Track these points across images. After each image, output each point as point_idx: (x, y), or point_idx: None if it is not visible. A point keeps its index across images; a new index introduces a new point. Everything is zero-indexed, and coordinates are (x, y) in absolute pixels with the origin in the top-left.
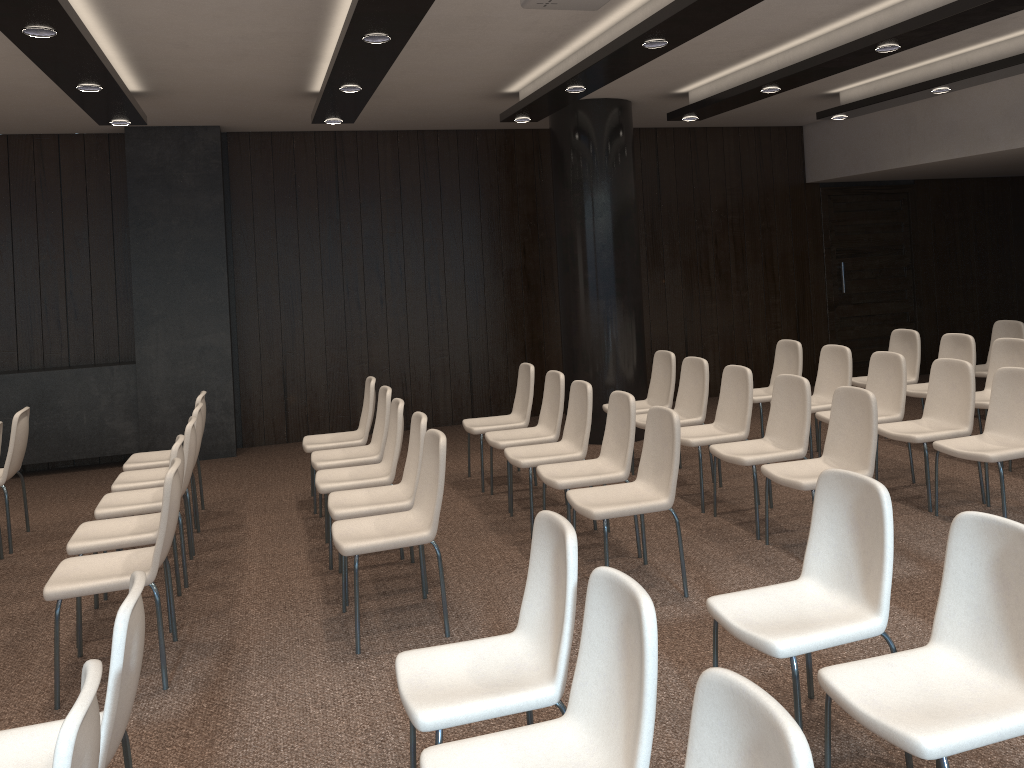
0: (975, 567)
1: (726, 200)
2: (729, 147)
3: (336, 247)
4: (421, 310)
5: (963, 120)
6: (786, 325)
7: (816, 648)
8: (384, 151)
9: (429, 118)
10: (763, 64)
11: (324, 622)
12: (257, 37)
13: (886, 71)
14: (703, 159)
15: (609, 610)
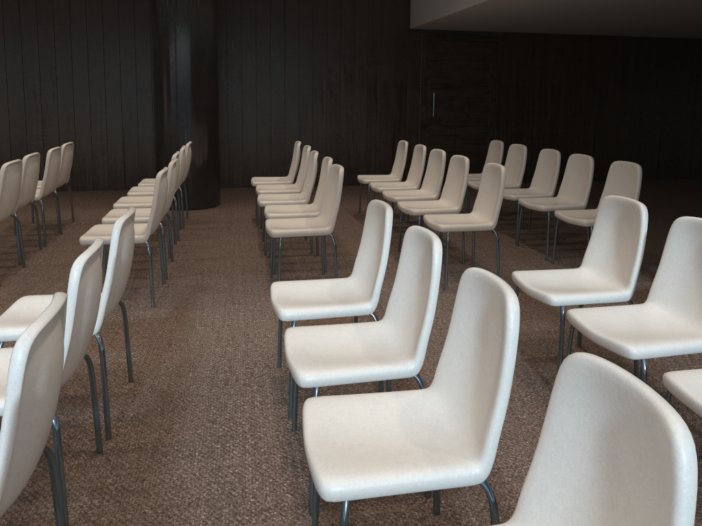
0: None
1: (340, 38)
2: None
3: (18, 53)
4: (85, 105)
5: None
6: (384, 137)
7: None
8: None
9: None
10: None
11: None
12: None
13: None
14: (323, 4)
15: None
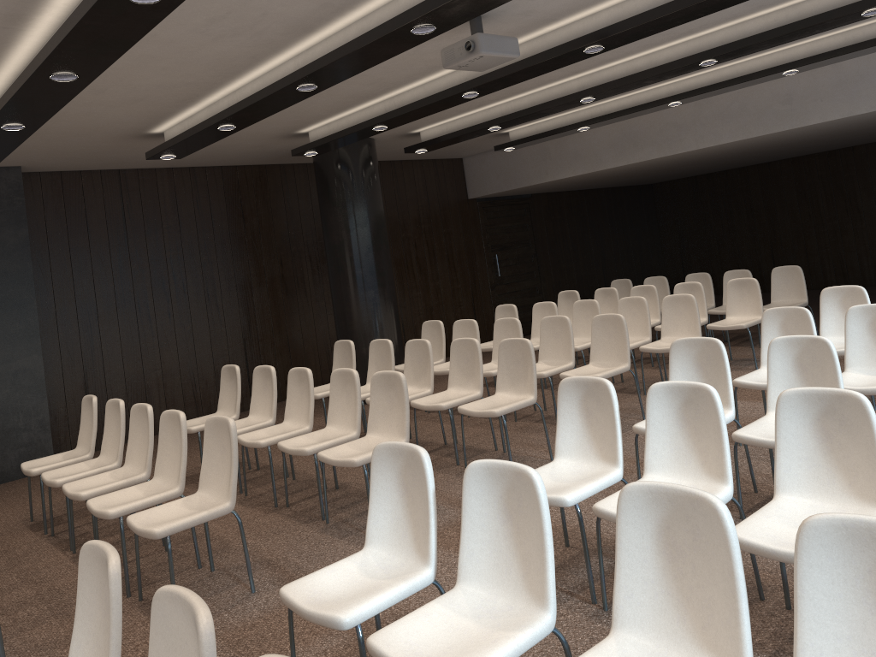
0: (785, 365)
1: (419, 214)
2: (418, 174)
3: (127, 270)
4: (203, 318)
5: (583, 149)
6: (466, 303)
7: None
8: (163, 185)
9: (212, 156)
10: (488, 111)
11: (321, 531)
12: (171, 86)
13: (548, 117)
14: (401, 184)
15: (667, 405)
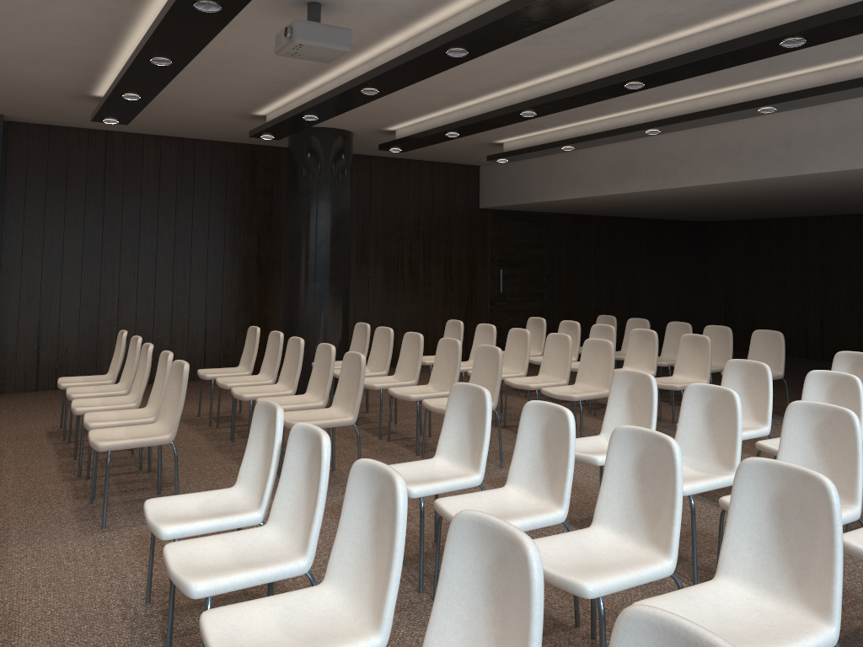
0: (534, 435)
1: (420, 216)
2: (425, 176)
3: (98, 226)
4: (168, 284)
5: (584, 171)
6: (458, 314)
7: (437, 492)
8: (148, 151)
9: (190, 128)
10: (448, 116)
11: (74, 510)
12: (58, 47)
13: (534, 131)
14: (405, 183)
15: (302, 450)
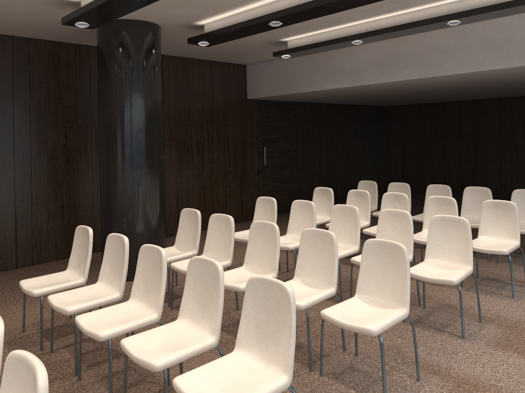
0: None
1: (204, 106)
2: (206, 72)
3: None
4: None
5: (349, 65)
6: (235, 184)
7: None
8: None
9: None
10: (271, 5)
11: None
12: None
13: (325, 27)
14: (191, 78)
15: None
